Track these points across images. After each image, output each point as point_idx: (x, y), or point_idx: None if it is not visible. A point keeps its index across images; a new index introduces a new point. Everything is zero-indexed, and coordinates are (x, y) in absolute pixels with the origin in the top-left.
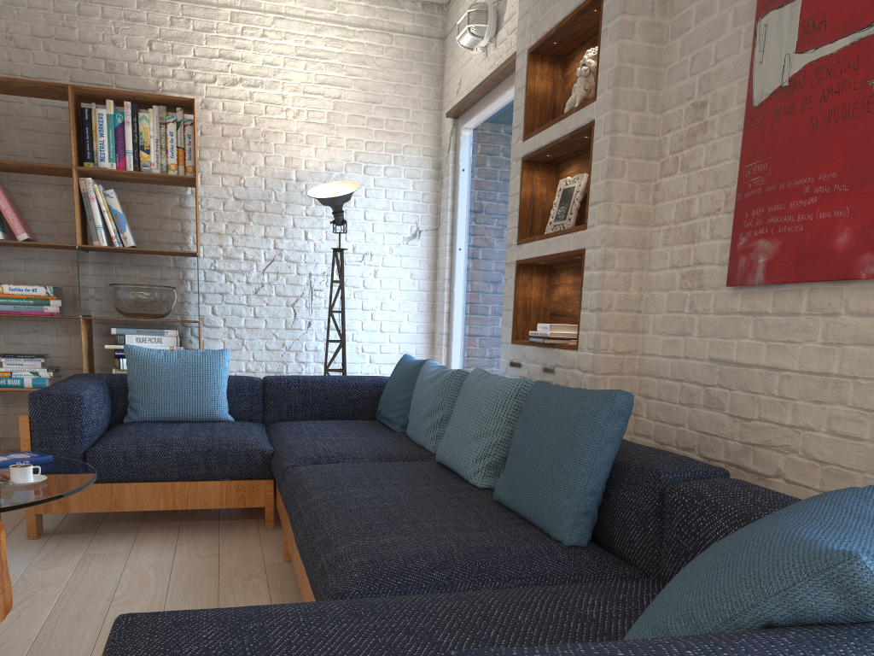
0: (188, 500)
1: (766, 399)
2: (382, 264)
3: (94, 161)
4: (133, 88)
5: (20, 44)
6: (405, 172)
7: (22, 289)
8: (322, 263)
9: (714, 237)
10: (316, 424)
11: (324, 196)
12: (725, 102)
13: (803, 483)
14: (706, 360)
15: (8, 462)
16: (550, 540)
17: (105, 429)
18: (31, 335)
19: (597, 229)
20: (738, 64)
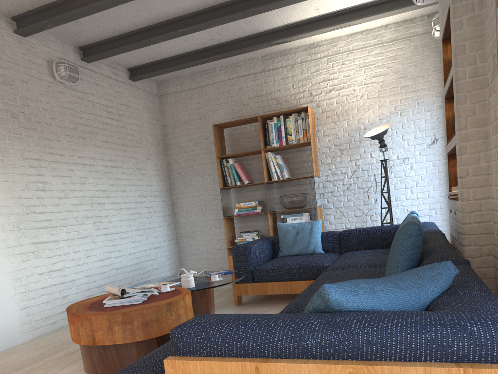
0: (292, 289)
1: None
2: (415, 162)
3: (270, 145)
4: (287, 107)
5: (244, 103)
6: (424, 109)
7: (247, 204)
8: (380, 168)
9: None
10: (360, 252)
11: (374, 134)
12: None
13: None
14: None
15: (216, 274)
16: None
17: (268, 260)
18: (254, 222)
19: (456, 134)
20: None
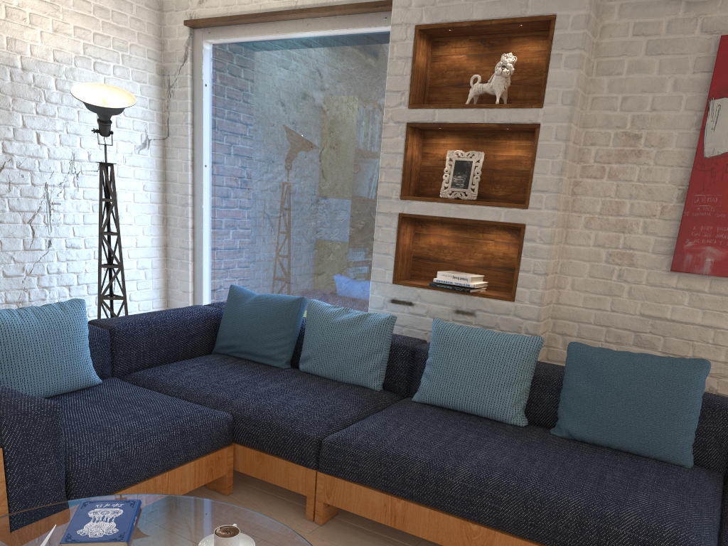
0: (168, 491)
1: (700, 344)
2: (118, 174)
3: None
4: None
5: None
6: (133, 74)
7: None
8: (58, 172)
9: (648, 234)
10: (190, 370)
11: (85, 99)
12: (662, 142)
13: None
14: (637, 315)
15: (131, 528)
16: (676, 466)
17: None
18: None
19: (544, 212)
20: (678, 119)
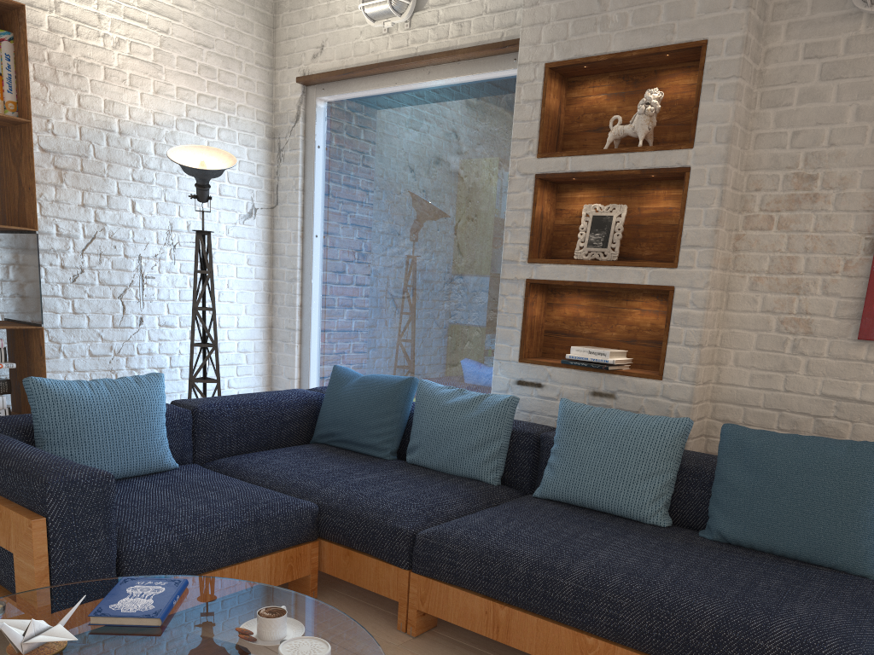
0: None
1: None
2: (219, 246)
3: None
4: None
5: None
6: (240, 137)
7: None
8: (153, 243)
9: (829, 294)
10: (280, 458)
11: (182, 162)
12: (843, 183)
13: None
14: (817, 396)
15: (169, 605)
16: (857, 577)
17: None
18: None
19: (697, 271)
20: (863, 154)
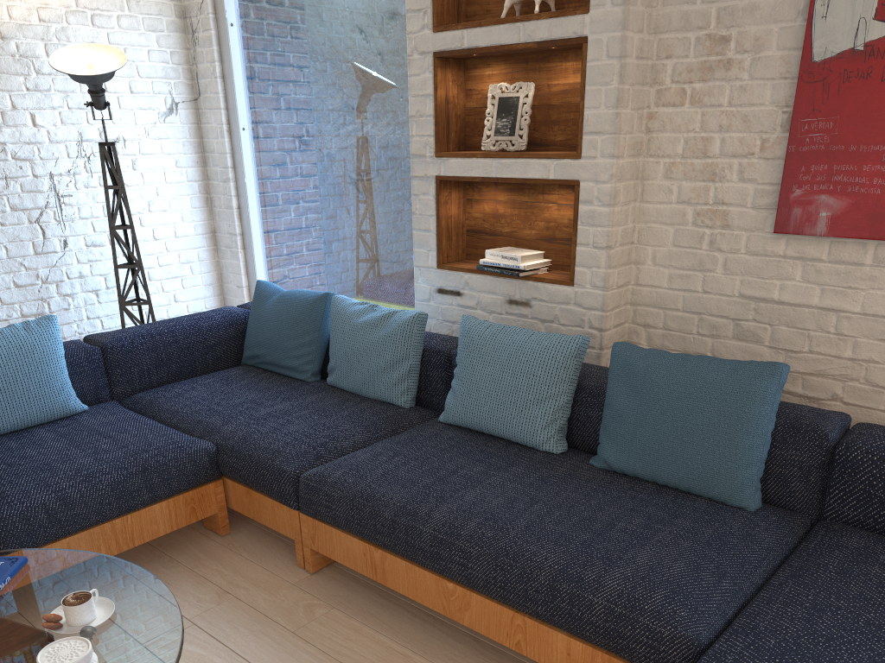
0: (133, 535)
1: (818, 335)
2: (140, 151)
3: None
4: None
5: None
6: (145, 22)
7: None
8: (64, 158)
9: (745, 181)
10: (198, 389)
11: (70, 67)
12: (758, 44)
13: (865, 404)
14: (735, 297)
15: None
16: (733, 509)
17: None
18: None
19: (601, 162)
20: (779, 7)
